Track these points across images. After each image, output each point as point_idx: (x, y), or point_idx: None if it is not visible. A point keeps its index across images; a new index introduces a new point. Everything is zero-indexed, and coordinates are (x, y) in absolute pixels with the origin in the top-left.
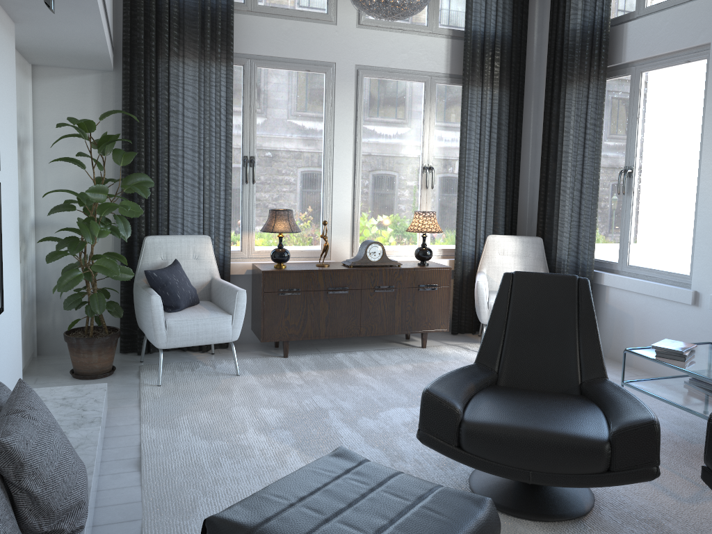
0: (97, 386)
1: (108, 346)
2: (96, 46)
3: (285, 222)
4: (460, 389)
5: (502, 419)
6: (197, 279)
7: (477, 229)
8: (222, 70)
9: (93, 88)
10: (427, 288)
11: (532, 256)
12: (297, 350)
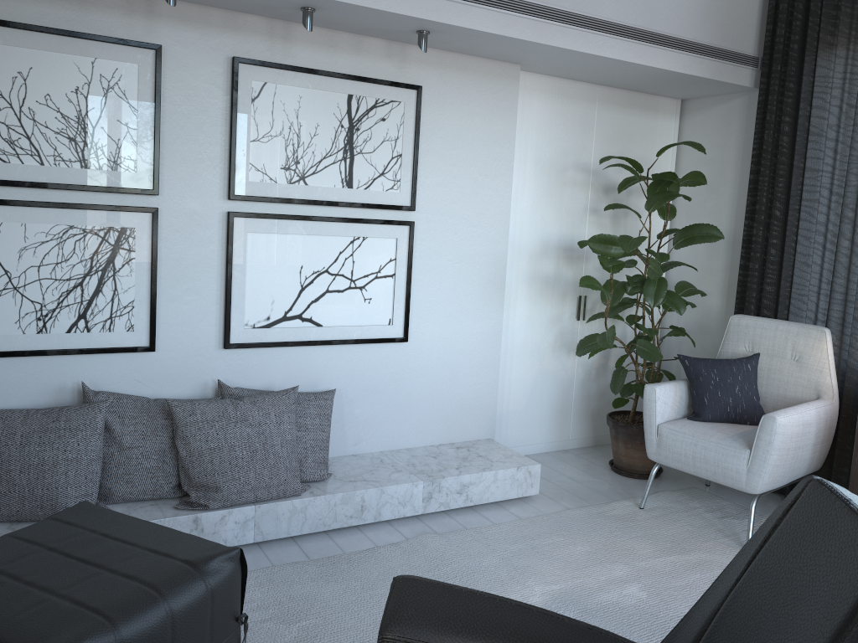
0: (524, 462)
1: (637, 441)
2: (634, 67)
3: None
4: (480, 633)
5: None
6: (791, 391)
7: None
8: None
9: (737, 116)
10: None
11: None
12: None
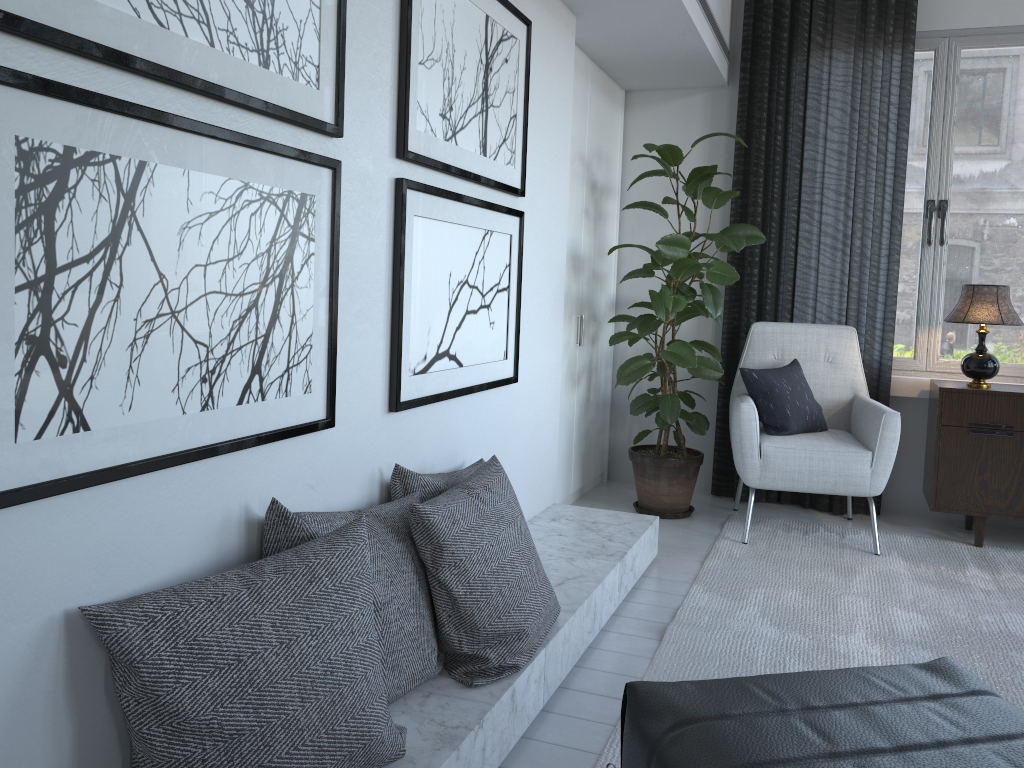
0: (643, 518)
1: (683, 474)
2: (686, 40)
3: (990, 305)
4: None
5: None
6: (828, 394)
7: None
8: (894, 61)
9: (699, 114)
10: None
11: None
12: (1007, 541)
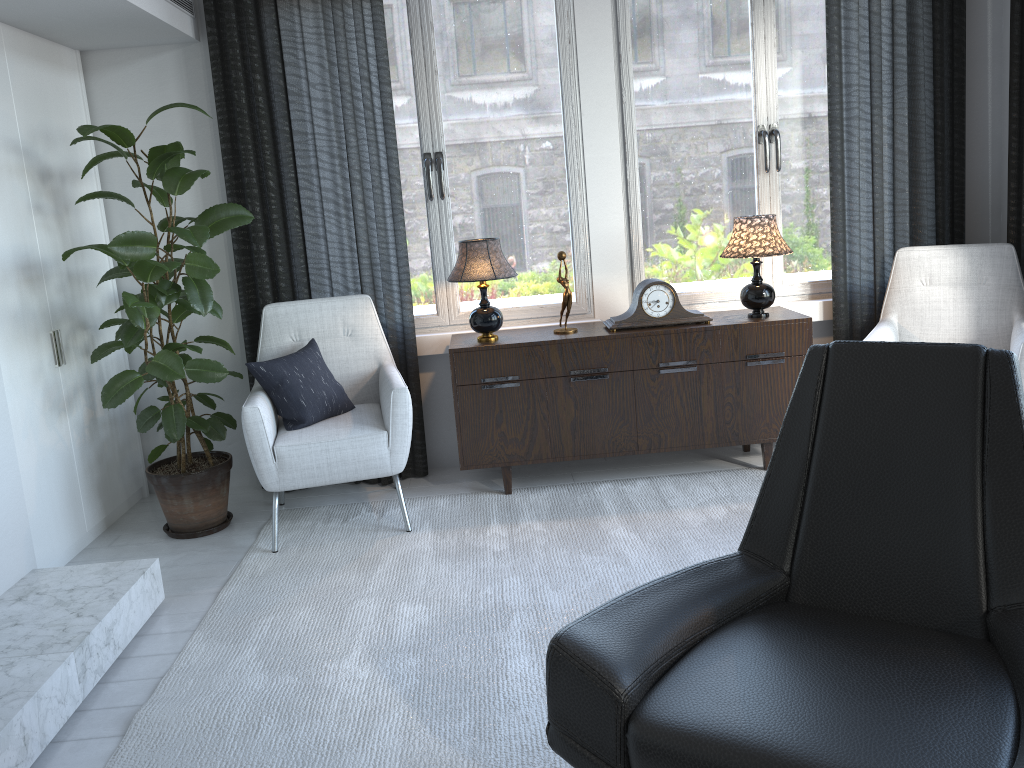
0: (138, 565)
1: (208, 486)
2: None
3: (483, 261)
4: (662, 628)
5: (724, 723)
6: (354, 368)
7: (875, 238)
8: (365, 10)
9: (174, 74)
10: (763, 361)
11: (994, 282)
12: (537, 479)
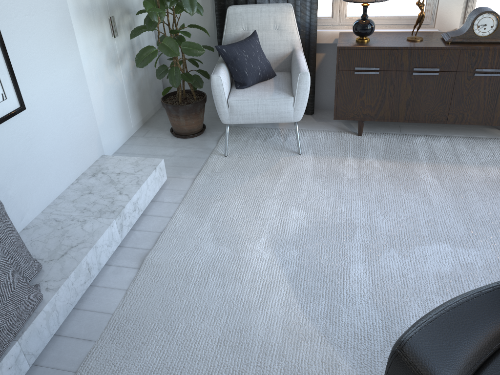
0: (152, 163)
1: (193, 113)
2: None
3: None
4: (477, 340)
5: None
6: (277, 50)
7: None
8: None
9: None
10: None
11: None
12: (378, 127)
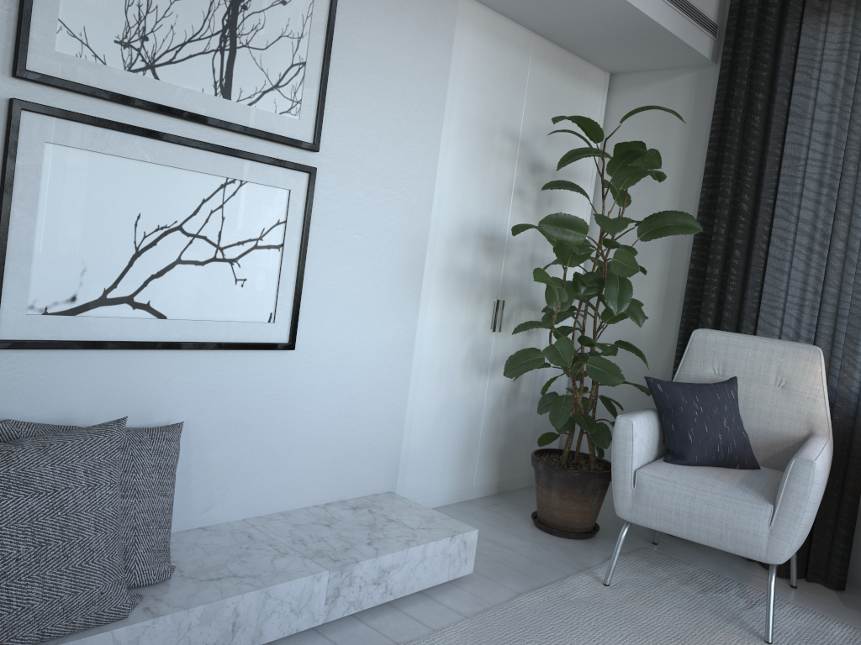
0: (456, 527)
1: (577, 489)
2: (606, 0)
3: None
4: None
5: None
6: (775, 425)
7: None
8: None
9: (683, 95)
10: None
11: None
12: None
